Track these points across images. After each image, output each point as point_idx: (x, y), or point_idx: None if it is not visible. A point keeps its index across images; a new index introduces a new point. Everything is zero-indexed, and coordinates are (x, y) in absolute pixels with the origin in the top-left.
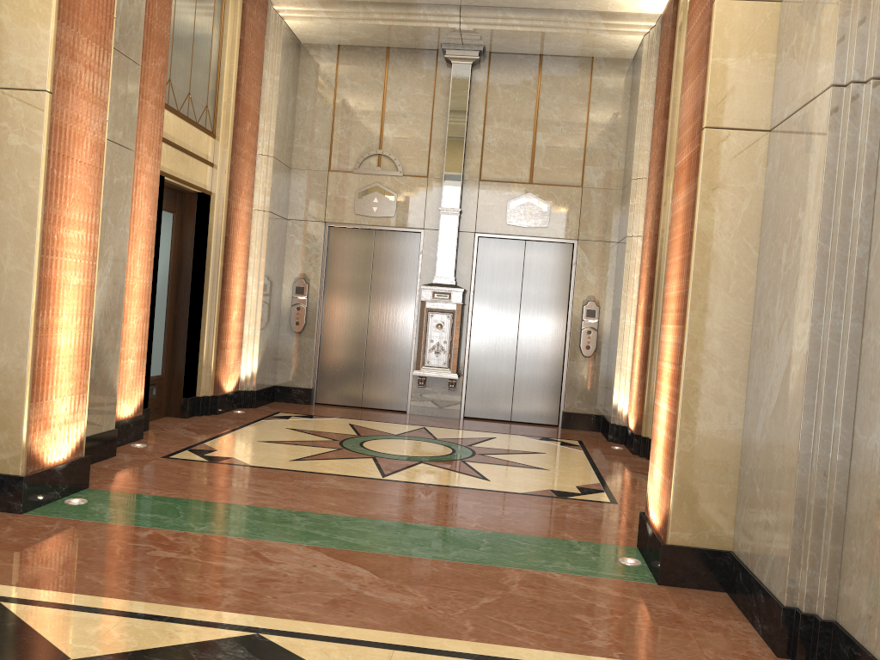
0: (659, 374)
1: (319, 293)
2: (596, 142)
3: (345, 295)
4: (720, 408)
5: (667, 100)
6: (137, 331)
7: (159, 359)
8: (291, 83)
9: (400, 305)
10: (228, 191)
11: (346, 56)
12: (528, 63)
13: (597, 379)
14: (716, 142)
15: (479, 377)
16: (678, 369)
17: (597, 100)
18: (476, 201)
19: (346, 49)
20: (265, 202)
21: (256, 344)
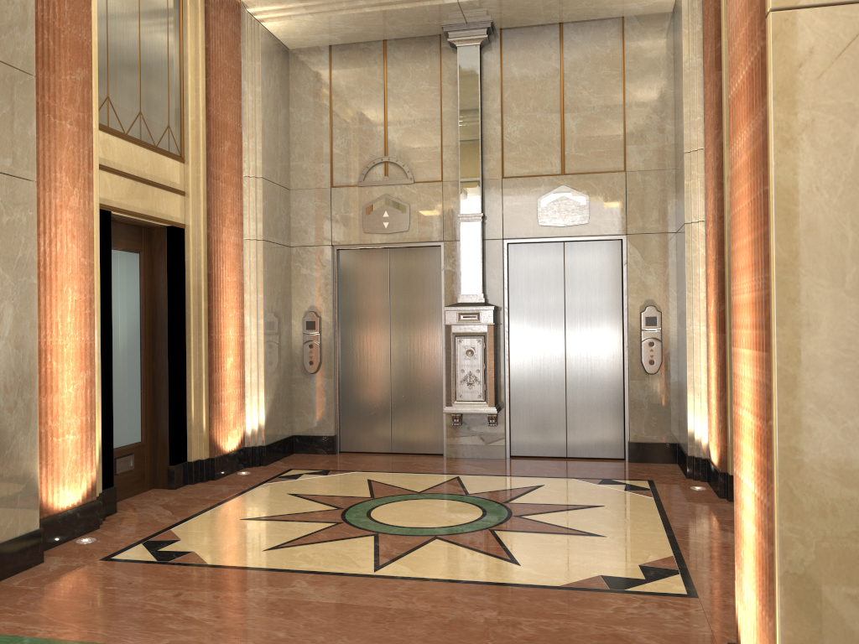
0: (736, 426)
1: (332, 326)
2: (637, 116)
3: (362, 325)
4: (851, 494)
5: (717, 47)
6: (78, 399)
7: (136, 424)
8: (280, 94)
9: (425, 331)
10: (206, 221)
11: (339, 56)
12: (547, 34)
13: (667, 399)
14: (793, 32)
15: (525, 408)
16: (766, 427)
17: (633, 66)
18: (501, 202)
19: (339, 49)
20: (257, 230)
21: (261, 392)
